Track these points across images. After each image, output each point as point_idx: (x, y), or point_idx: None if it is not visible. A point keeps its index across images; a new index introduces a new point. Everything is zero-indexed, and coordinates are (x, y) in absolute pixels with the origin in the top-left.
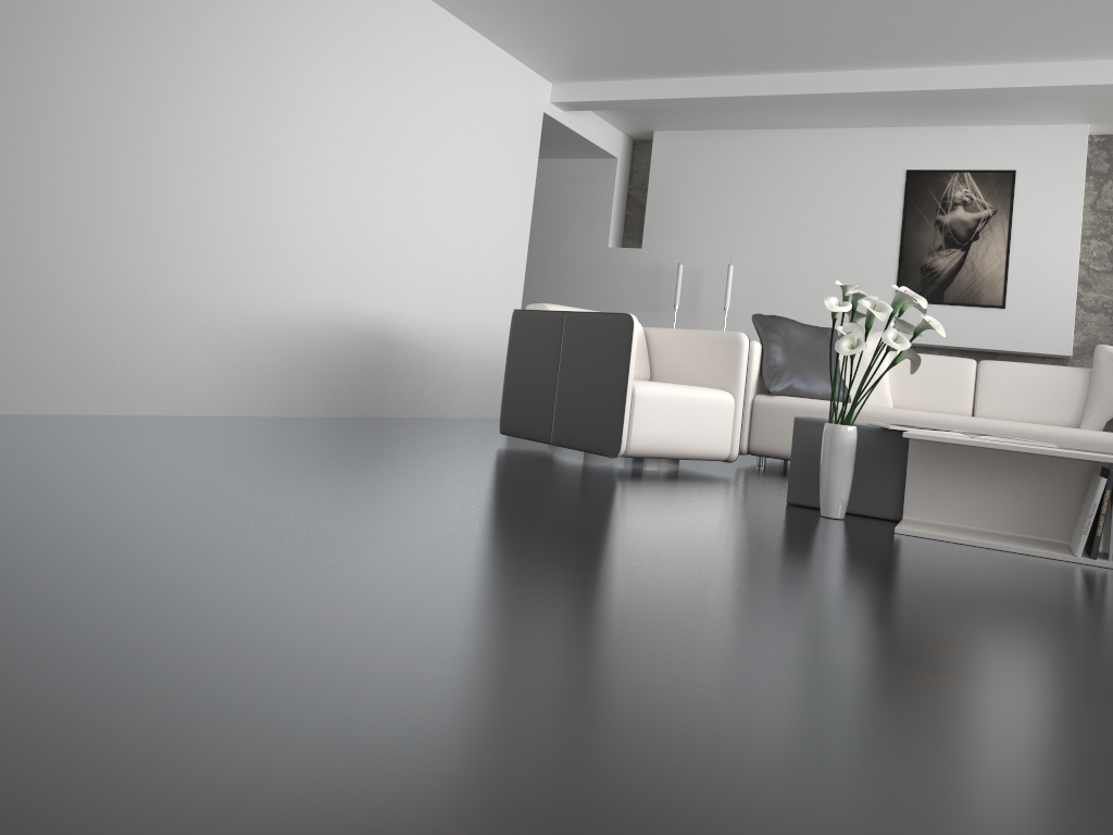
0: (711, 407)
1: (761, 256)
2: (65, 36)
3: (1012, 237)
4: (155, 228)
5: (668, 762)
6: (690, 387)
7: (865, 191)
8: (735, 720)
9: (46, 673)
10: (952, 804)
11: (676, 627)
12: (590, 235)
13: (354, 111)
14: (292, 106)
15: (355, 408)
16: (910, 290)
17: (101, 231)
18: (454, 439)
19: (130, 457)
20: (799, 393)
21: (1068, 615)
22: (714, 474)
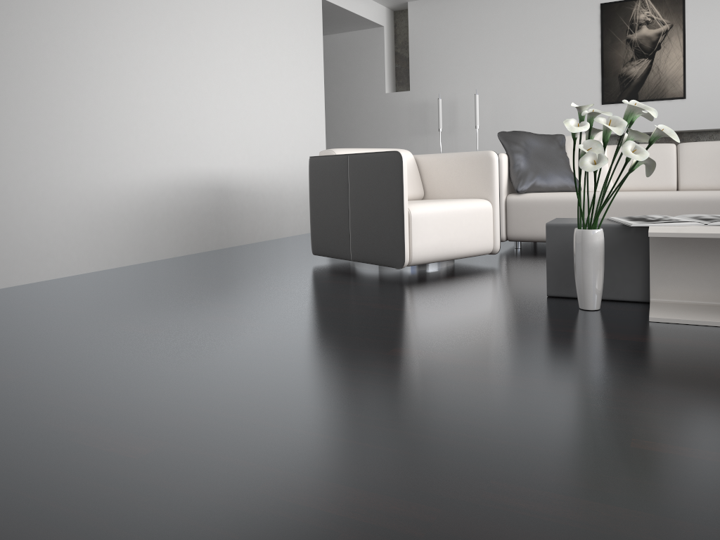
0: (474, 214)
1: (498, 84)
2: None
3: (686, 43)
4: (4, 135)
5: None
6: (455, 201)
7: (571, 24)
8: None
9: None
10: None
11: None
12: (372, 86)
13: (165, 16)
14: (110, 18)
15: (206, 244)
16: (639, 103)
17: None
18: (278, 264)
19: None
20: (541, 188)
21: None
22: (483, 267)
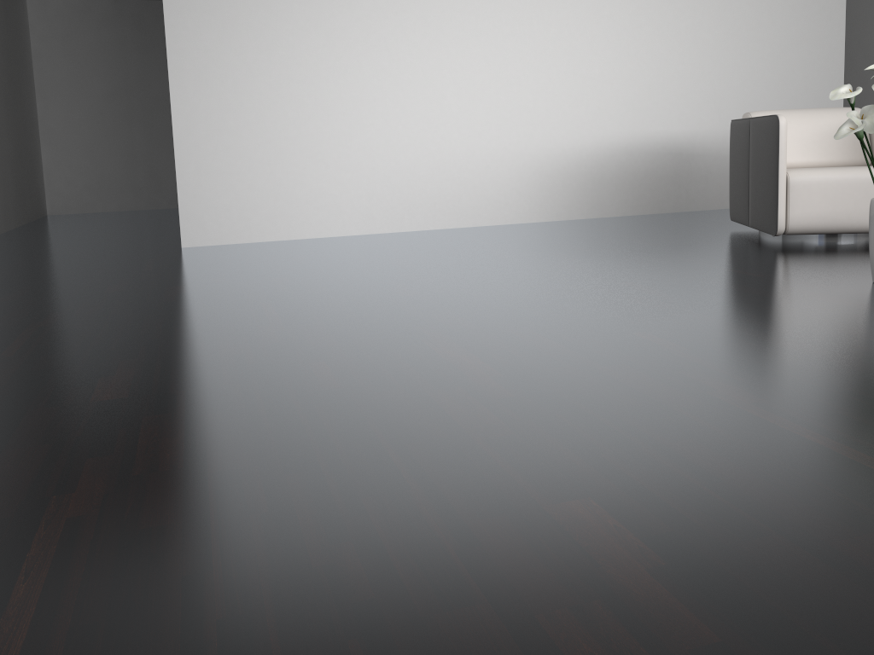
0: None
1: None
2: (395, 13)
3: None
4: (473, 111)
5: (225, 390)
6: (862, 169)
7: None
8: (302, 382)
9: (128, 341)
10: (285, 420)
11: (416, 346)
12: None
13: None
14: (563, 2)
15: (660, 207)
16: None
17: (438, 120)
18: (694, 227)
19: (399, 254)
20: None
21: (802, 364)
22: None
